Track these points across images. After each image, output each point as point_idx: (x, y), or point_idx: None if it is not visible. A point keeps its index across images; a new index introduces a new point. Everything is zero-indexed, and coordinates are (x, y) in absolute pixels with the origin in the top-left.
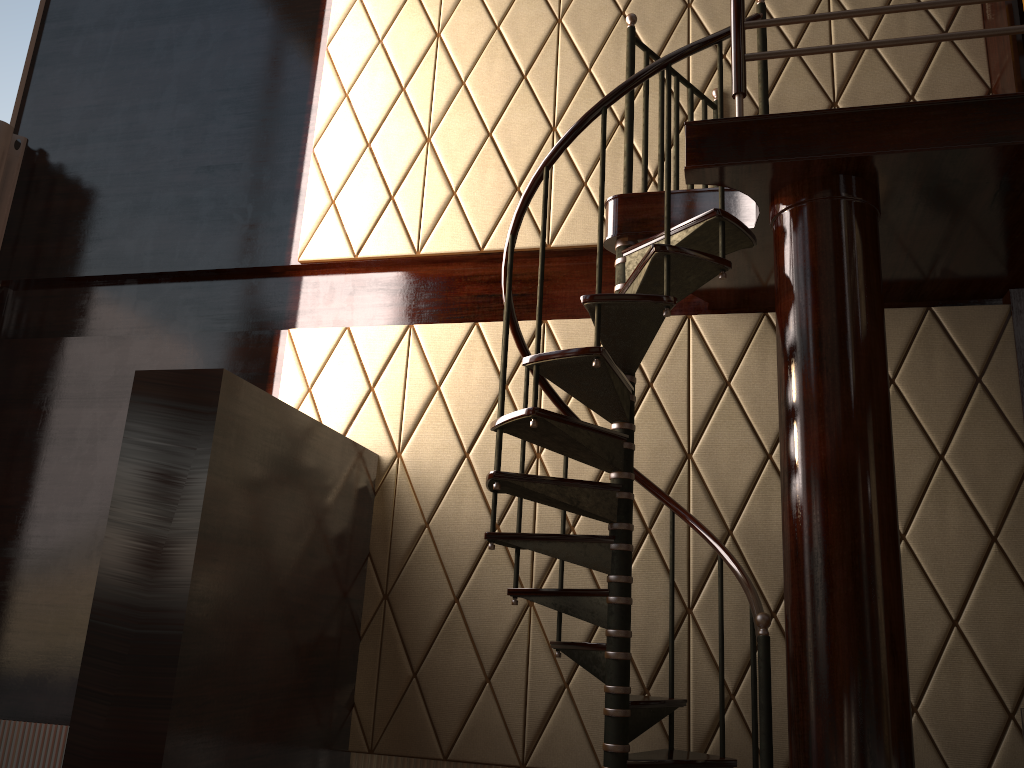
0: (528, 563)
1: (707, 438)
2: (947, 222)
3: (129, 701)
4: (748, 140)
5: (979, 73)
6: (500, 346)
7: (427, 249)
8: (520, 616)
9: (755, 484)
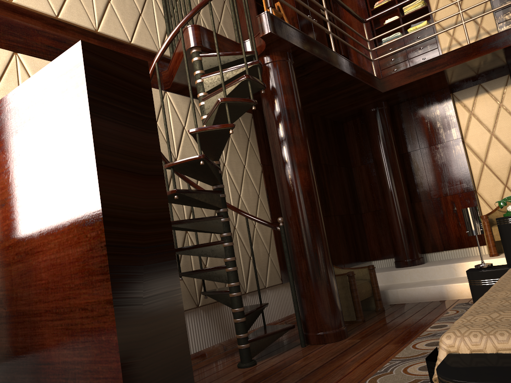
0: None
1: (182, 152)
2: None
3: (155, 298)
4: (282, 29)
5: None
6: None
7: (19, 1)
8: None
9: None
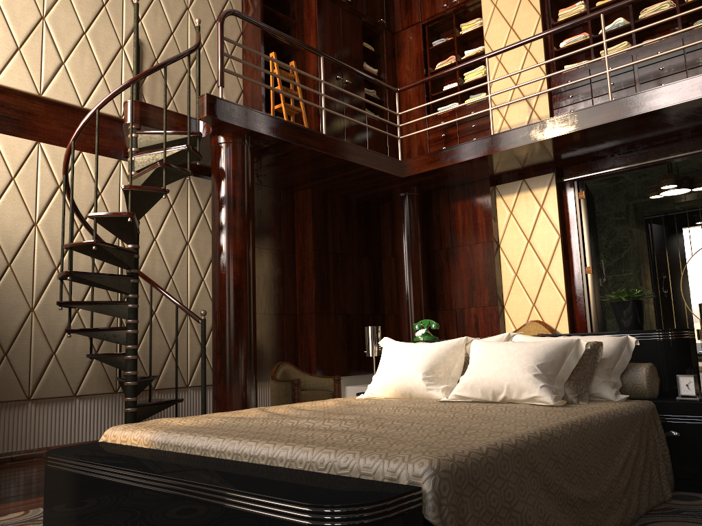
0: (31, 287)
1: None
2: (257, 158)
3: None
4: (228, 111)
5: (239, 82)
6: (10, 152)
7: None
8: (26, 317)
9: (148, 252)
